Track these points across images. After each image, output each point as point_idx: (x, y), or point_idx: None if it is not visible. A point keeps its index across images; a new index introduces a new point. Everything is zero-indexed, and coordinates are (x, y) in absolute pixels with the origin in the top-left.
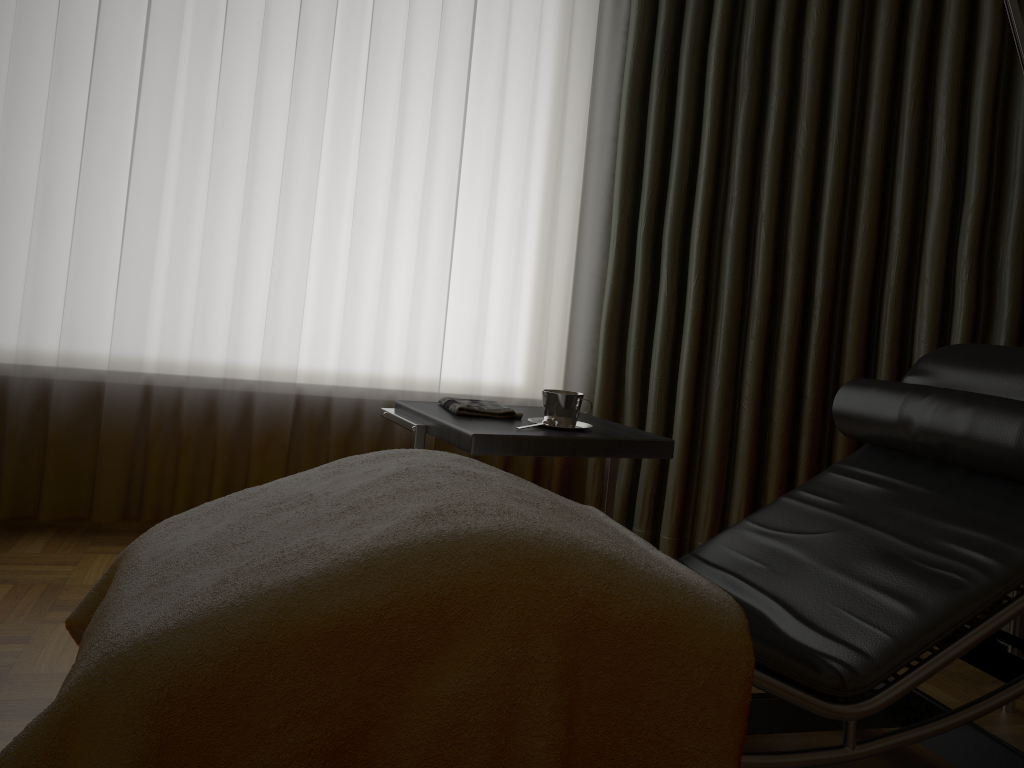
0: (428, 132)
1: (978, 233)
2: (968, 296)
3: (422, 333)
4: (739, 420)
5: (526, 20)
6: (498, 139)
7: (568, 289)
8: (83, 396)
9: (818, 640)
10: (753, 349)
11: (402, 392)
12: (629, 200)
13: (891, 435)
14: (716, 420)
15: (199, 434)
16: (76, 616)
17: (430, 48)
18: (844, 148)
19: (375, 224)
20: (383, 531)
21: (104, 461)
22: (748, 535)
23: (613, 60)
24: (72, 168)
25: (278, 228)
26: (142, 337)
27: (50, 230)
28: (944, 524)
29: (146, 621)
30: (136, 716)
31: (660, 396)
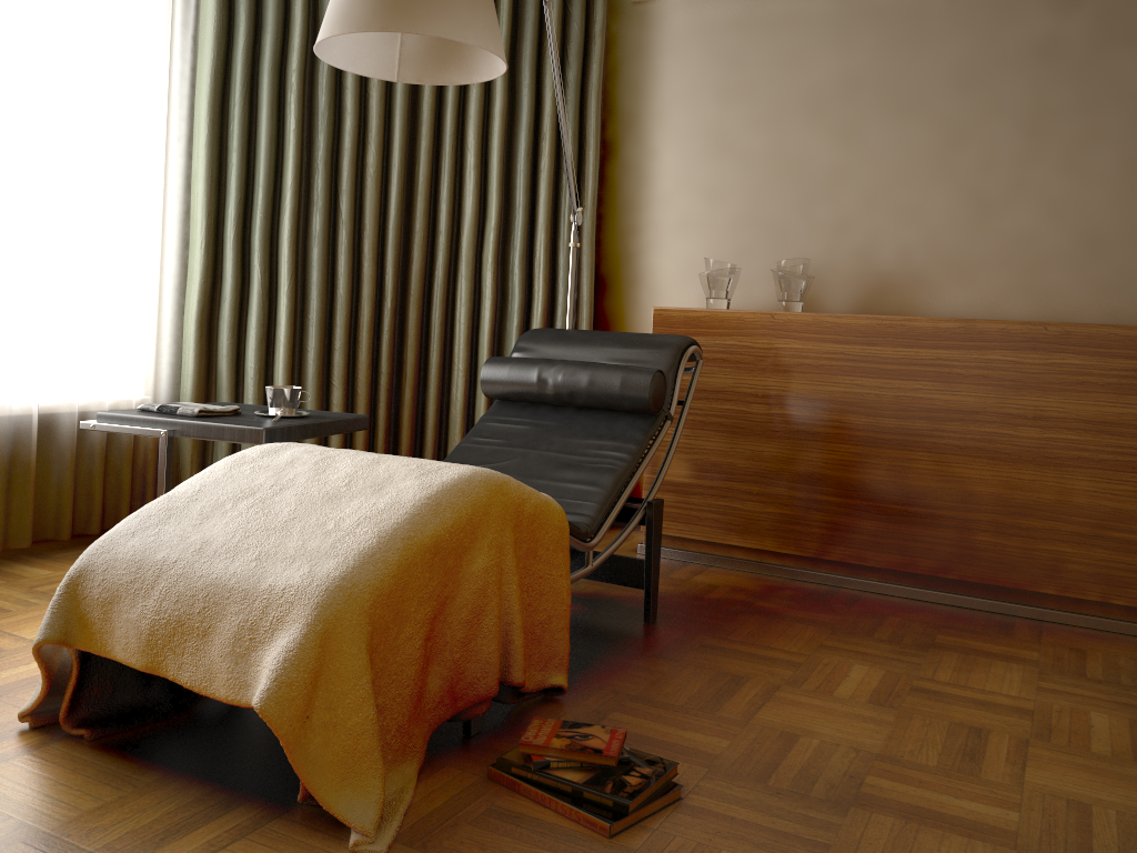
0: (14, 123)
1: (498, 244)
2: (494, 290)
3: (17, 341)
4: (331, 396)
5: (103, 12)
6: (87, 136)
7: (152, 288)
8: None
9: None
10: (342, 336)
11: (1, 406)
12: (215, 203)
13: (531, 392)
14: (314, 399)
15: None
16: (52, 634)
17: (8, 29)
18: (404, 173)
19: None
20: (416, 485)
21: None
22: None
23: (185, 63)
24: None
25: None
26: None
27: None
28: (583, 440)
29: (322, 568)
30: (362, 618)
31: (260, 383)
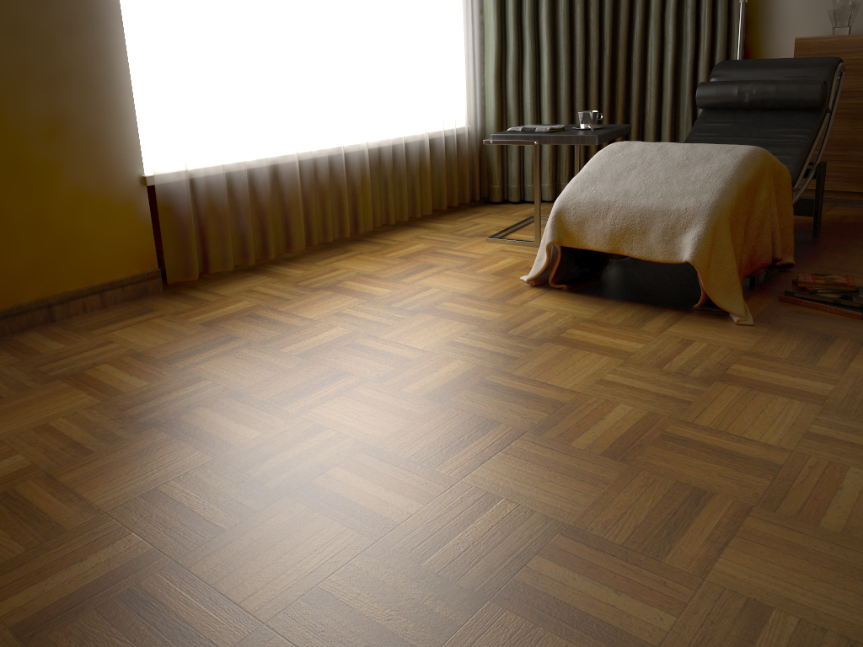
0: None
1: (676, 5)
2: (674, 37)
3: (416, 98)
4: (575, 117)
5: None
6: None
7: (467, 58)
8: (271, 176)
9: None
10: (580, 78)
11: (414, 136)
12: (500, 0)
13: (732, 102)
14: (566, 119)
15: (330, 185)
16: (555, 239)
17: None
18: None
19: (386, 33)
20: (729, 156)
21: (294, 214)
22: None
23: None
24: (236, 19)
25: (350, 44)
26: (296, 130)
27: (236, 66)
28: (772, 129)
29: (702, 198)
30: (727, 221)
31: (534, 112)
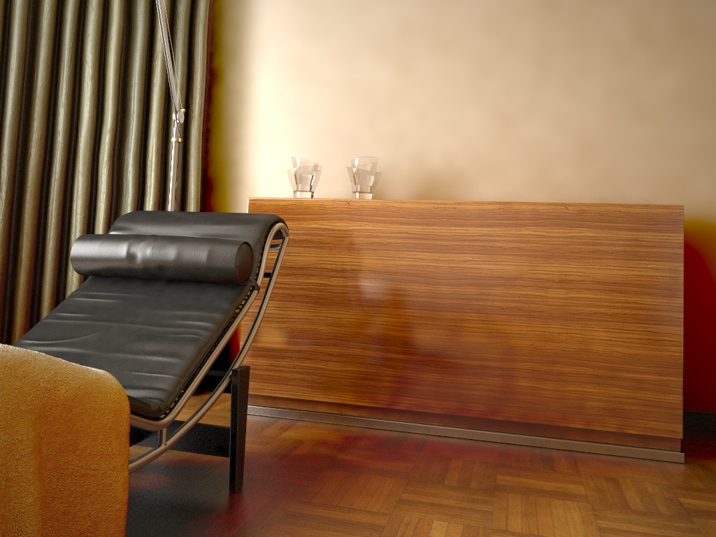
0: None
1: (113, 145)
2: (109, 185)
3: None
4: None
5: None
6: None
7: None
8: None
9: (128, 392)
10: None
11: None
12: None
13: (121, 267)
14: None
15: None
16: None
17: None
18: (22, 77)
19: None
20: None
21: None
22: (32, 349)
23: None
24: None
25: None
26: None
27: None
28: (169, 311)
29: None
30: None
31: None
